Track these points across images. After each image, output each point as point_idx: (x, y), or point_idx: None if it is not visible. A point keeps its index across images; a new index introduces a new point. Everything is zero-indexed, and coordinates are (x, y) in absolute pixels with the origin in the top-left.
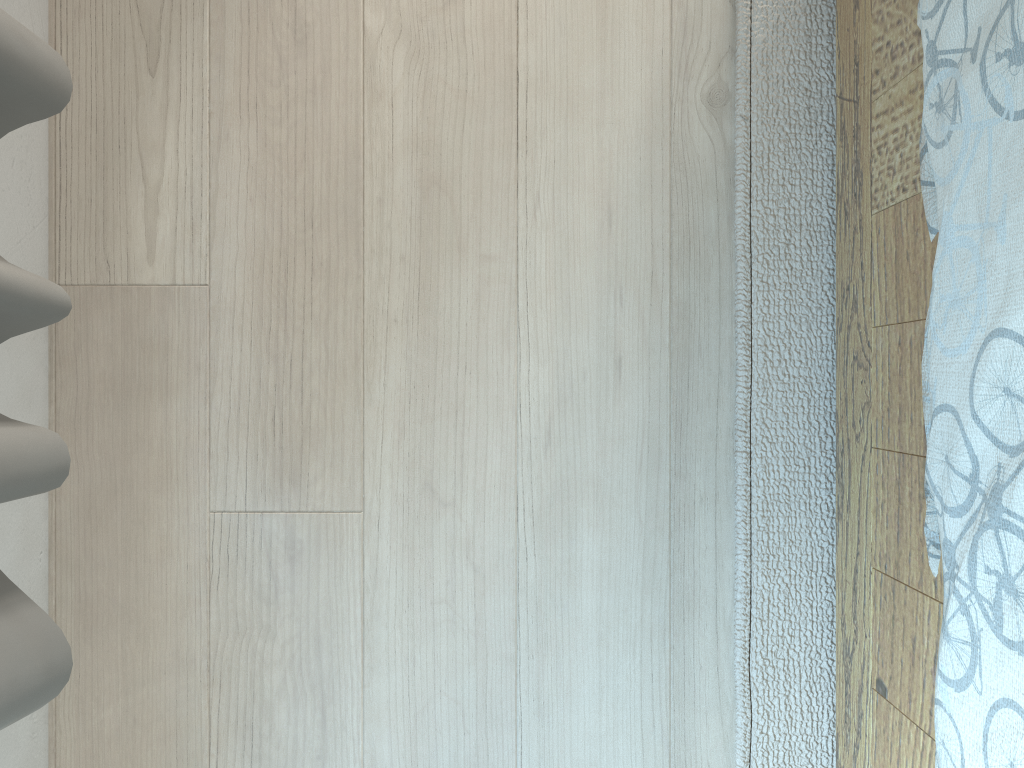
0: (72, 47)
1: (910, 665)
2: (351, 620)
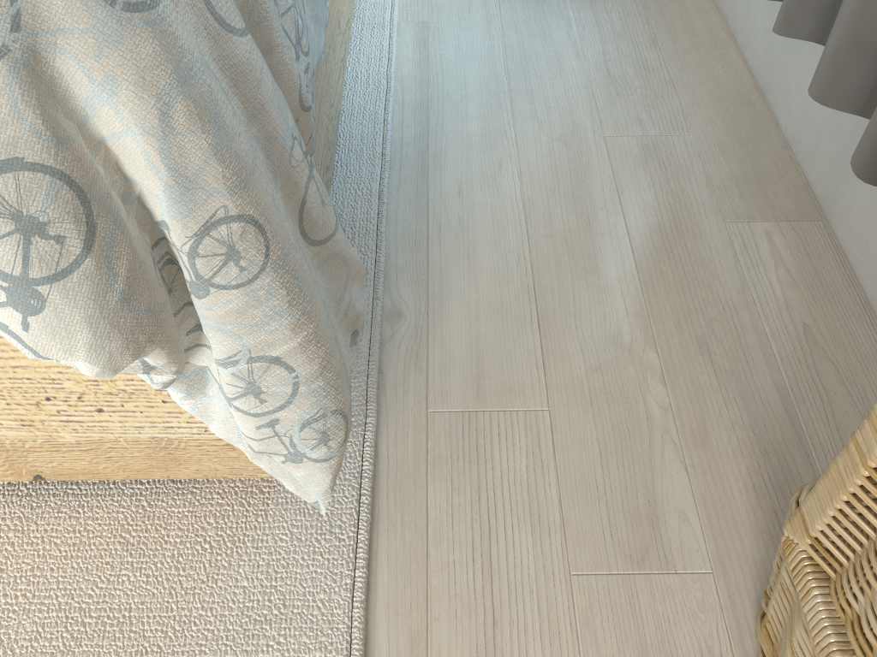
0: (870, 338)
1: (333, 2)
2: (601, 100)
